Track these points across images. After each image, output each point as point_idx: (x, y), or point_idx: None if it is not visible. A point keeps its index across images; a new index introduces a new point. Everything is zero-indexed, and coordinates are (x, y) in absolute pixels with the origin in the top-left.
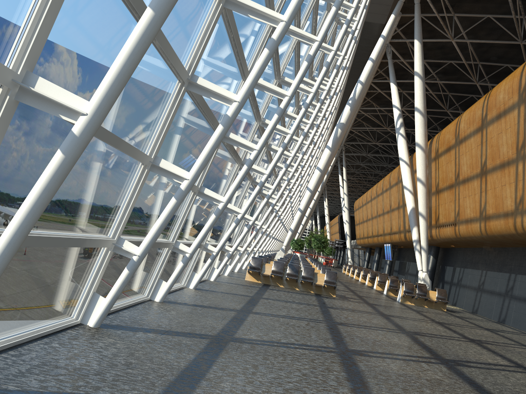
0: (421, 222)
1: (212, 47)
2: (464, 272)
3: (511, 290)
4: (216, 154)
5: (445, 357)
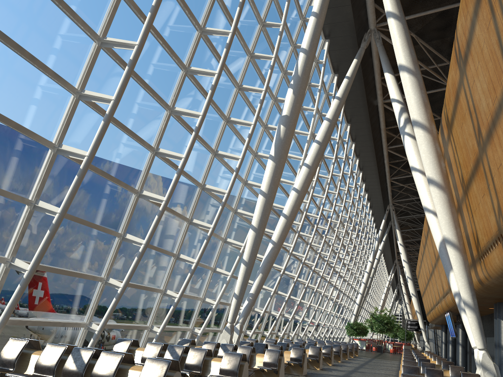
0: (452, 255)
1: None
2: None
3: None
4: None
5: None
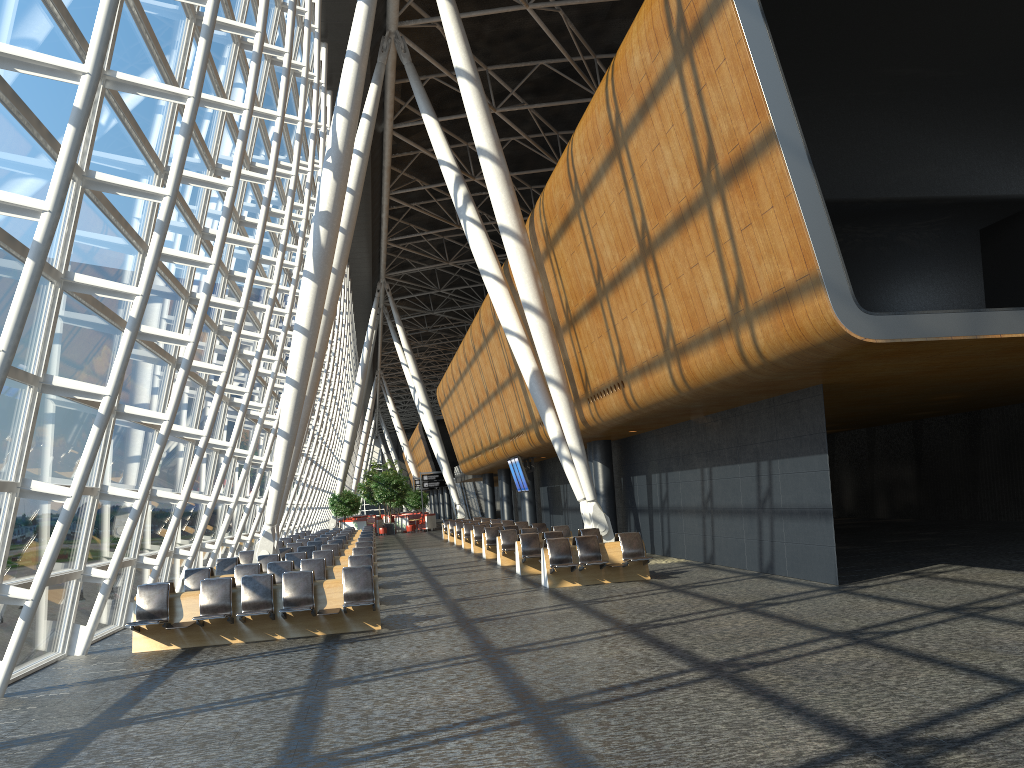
0: (556, 396)
1: None
2: (668, 480)
3: (770, 497)
4: None
5: None
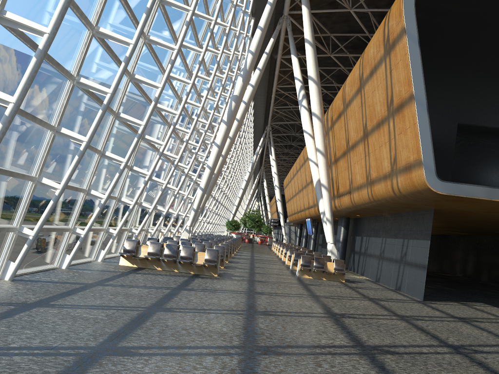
0: (324, 193)
1: None
2: (369, 241)
3: (405, 256)
4: None
5: (260, 344)
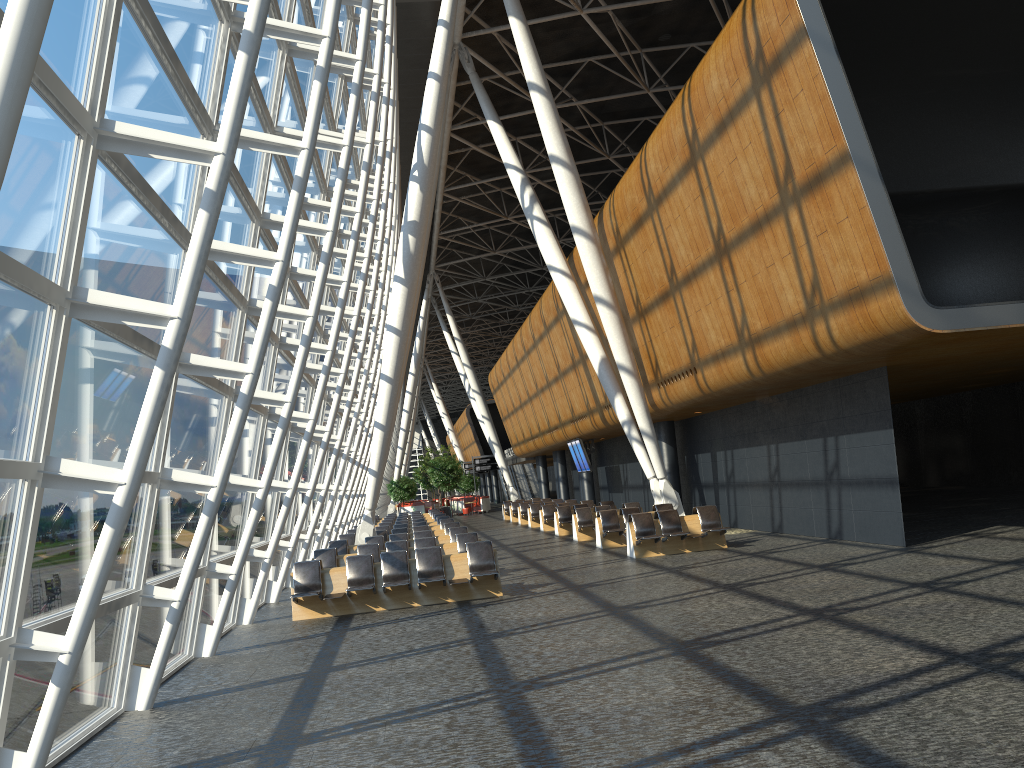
0: (627, 382)
1: None
2: (734, 457)
3: (837, 470)
4: (74, 358)
5: (800, 702)
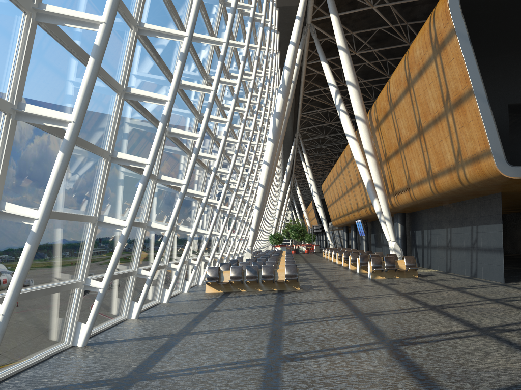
0: (378, 193)
1: (46, 68)
2: (431, 233)
3: (476, 242)
4: (112, 177)
5: (392, 338)
